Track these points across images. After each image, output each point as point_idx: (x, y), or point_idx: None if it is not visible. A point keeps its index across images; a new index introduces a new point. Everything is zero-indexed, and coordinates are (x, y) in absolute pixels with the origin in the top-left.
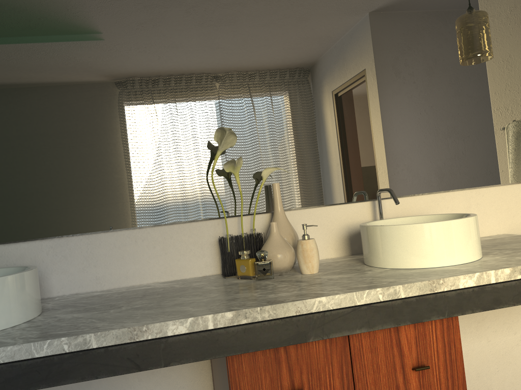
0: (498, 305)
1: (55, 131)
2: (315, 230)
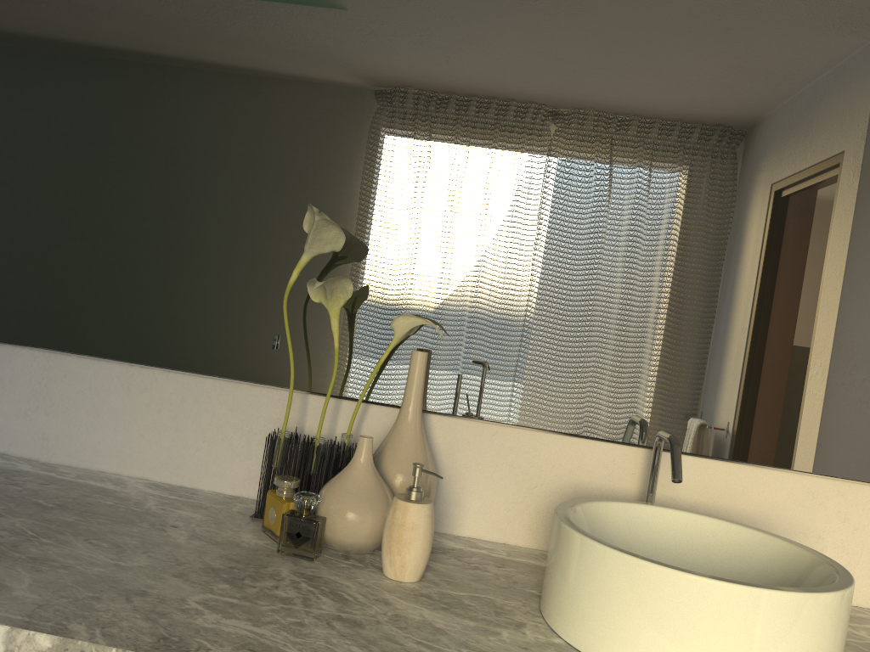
0: None
1: (36, 144)
2: (495, 474)
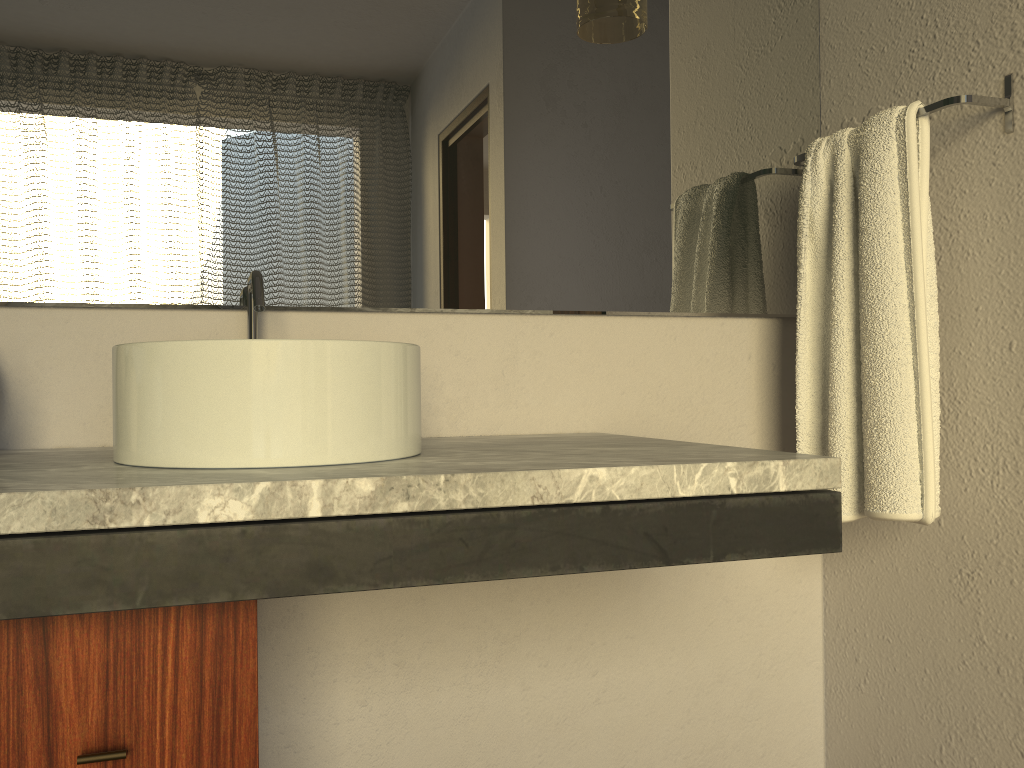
0: (323, 583)
1: None
2: (78, 368)
